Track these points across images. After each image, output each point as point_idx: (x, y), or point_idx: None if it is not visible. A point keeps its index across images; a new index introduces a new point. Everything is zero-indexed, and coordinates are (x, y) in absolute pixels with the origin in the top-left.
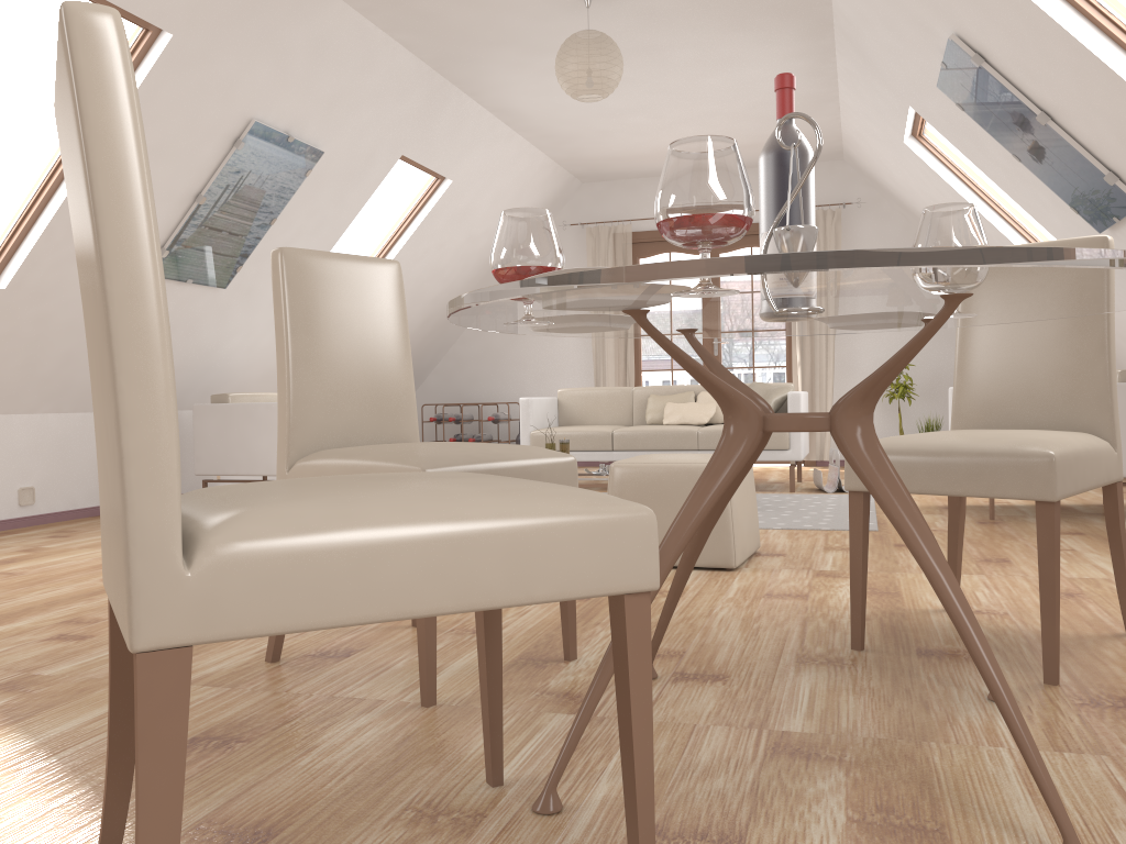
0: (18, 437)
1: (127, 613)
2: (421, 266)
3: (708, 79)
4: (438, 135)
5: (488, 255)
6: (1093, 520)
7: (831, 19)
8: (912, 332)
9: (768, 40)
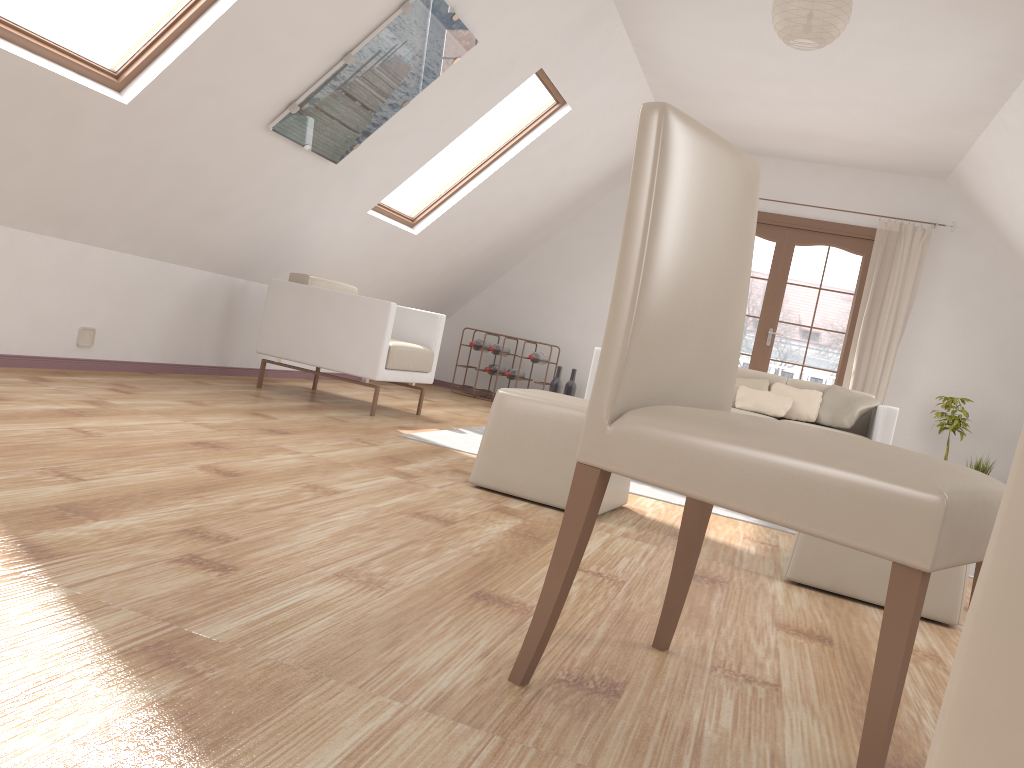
0: (91, 272)
1: None
2: (510, 189)
3: (881, 61)
4: (579, 56)
5: (568, 194)
6: None
7: None
8: (974, 367)
9: (979, 30)
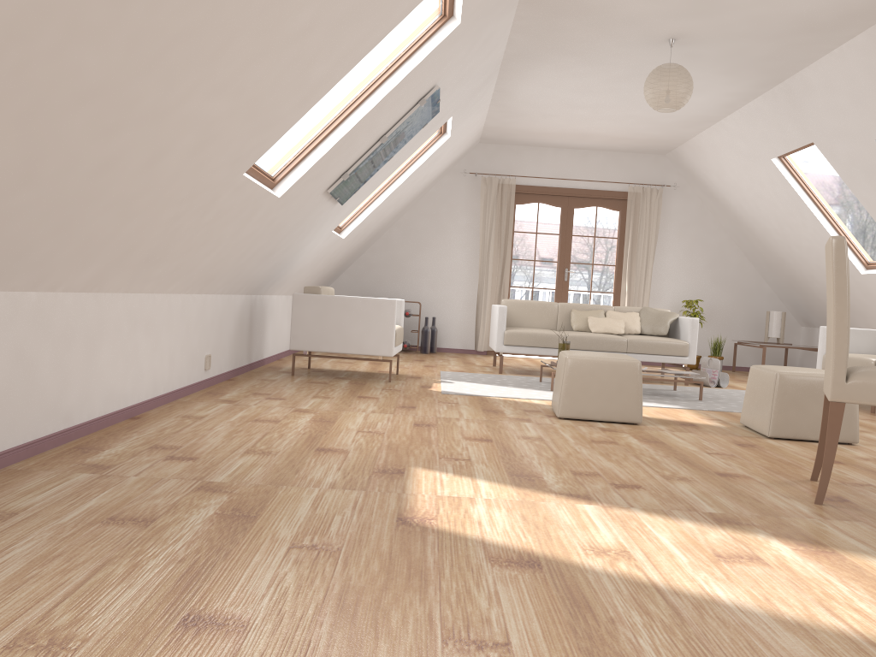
0: (207, 314)
1: None
2: (398, 195)
3: None
4: (470, 104)
5: (420, 189)
6: None
7: (785, 79)
8: (698, 278)
9: (733, 83)
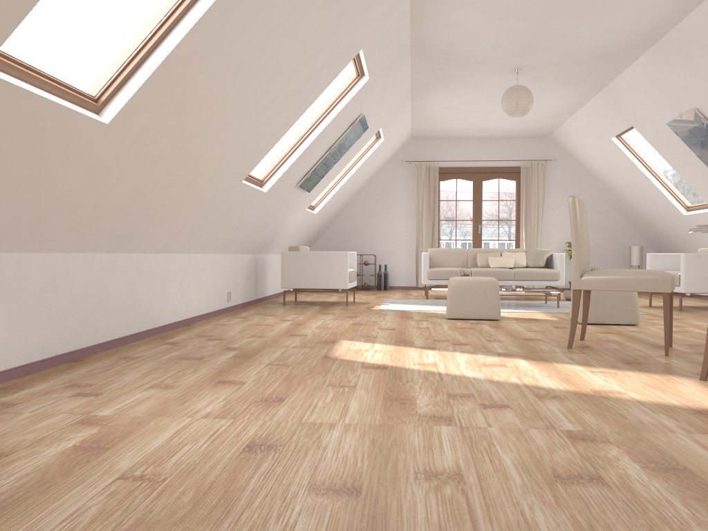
0: (227, 266)
1: None
2: (352, 181)
3: None
4: (393, 118)
5: (369, 176)
6: None
7: (606, 85)
8: None
9: (571, 90)
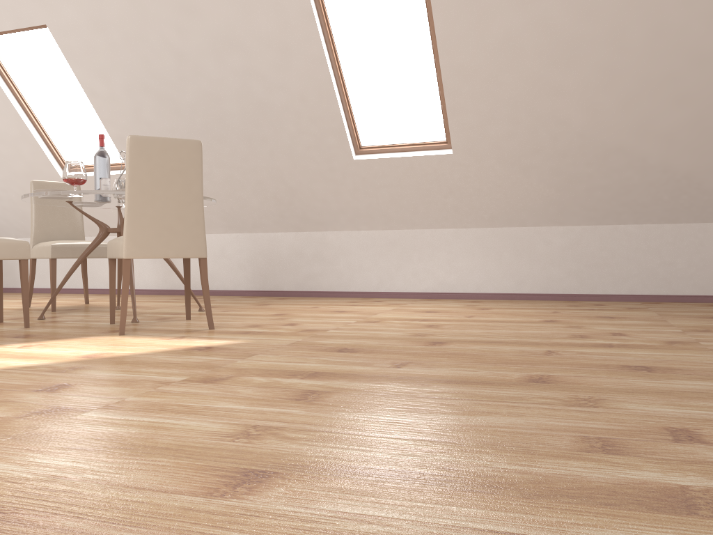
0: None
1: (205, 251)
2: None
3: None
4: None
5: None
6: None
7: None
8: None
9: None
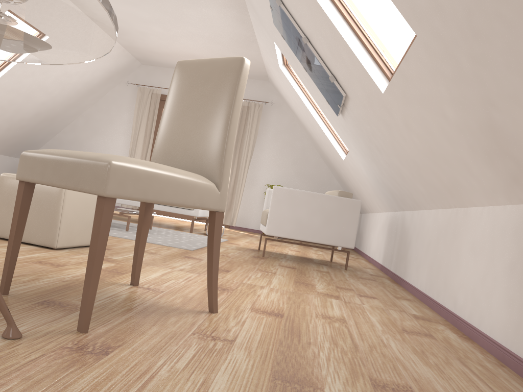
0: None
1: None
2: (31, 80)
3: (187, 10)
4: None
5: (80, 87)
6: (312, 265)
7: None
8: (285, 171)
9: None
